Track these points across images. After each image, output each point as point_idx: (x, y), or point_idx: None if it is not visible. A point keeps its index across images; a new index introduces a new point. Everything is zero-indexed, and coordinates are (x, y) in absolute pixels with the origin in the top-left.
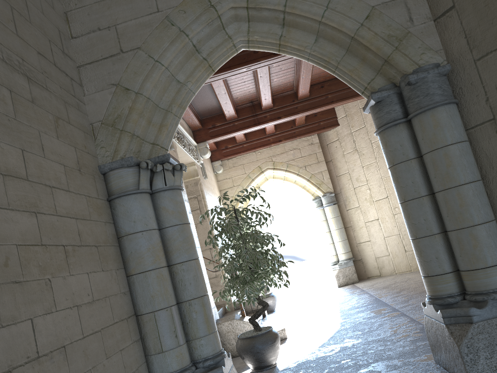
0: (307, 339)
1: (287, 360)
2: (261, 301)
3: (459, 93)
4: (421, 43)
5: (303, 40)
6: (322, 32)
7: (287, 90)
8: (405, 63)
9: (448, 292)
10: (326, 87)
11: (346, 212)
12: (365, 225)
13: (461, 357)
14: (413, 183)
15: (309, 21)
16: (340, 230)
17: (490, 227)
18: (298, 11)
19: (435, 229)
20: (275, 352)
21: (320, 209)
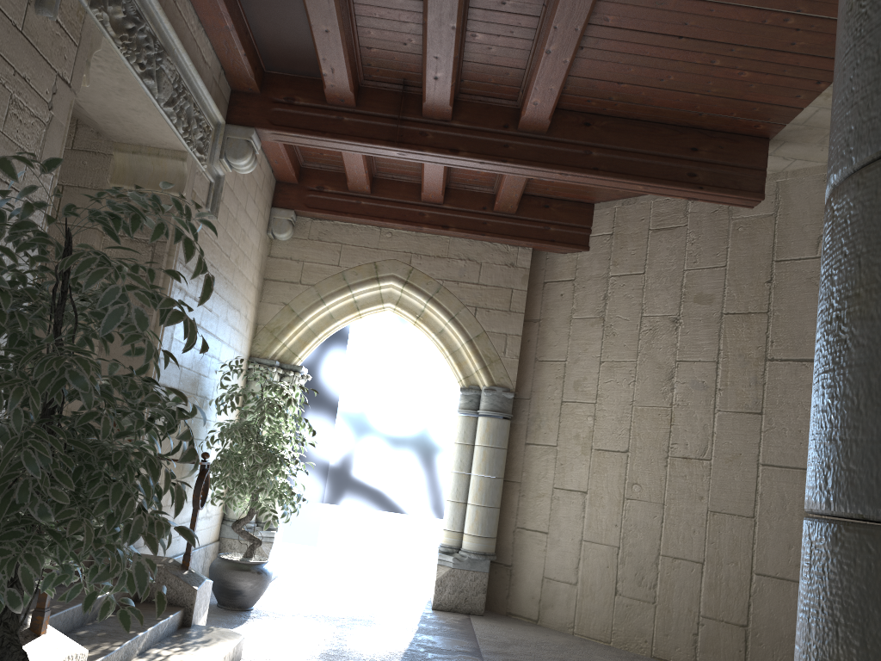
0: None
1: None
2: (6, 641)
3: None
4: None
5: None
6: None
7: (502, 92)
8: None
9: None
10: (597, 130)
11: (523, 448)
12: (551, 493)
13: None
14: None
15: None
16: (491, 483)
17: None
18: None
19: None
20: None
21: (470, 416)
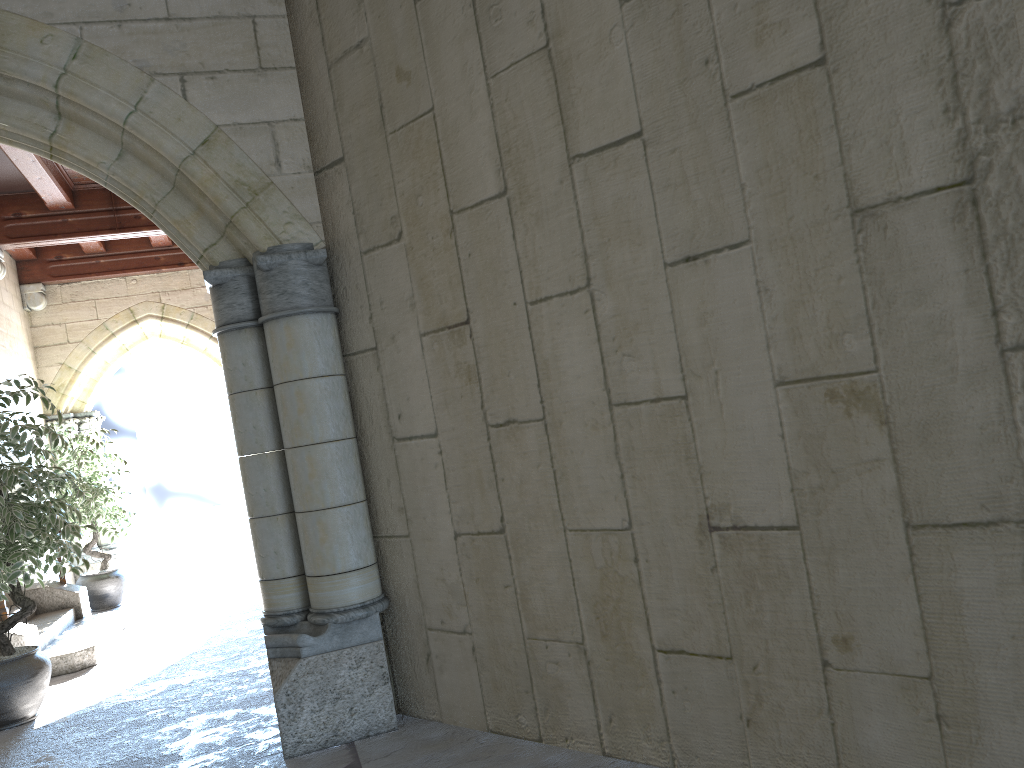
0: (129, 669)
1: (62, 709)
2: (22, 598)
3: (343, 295)
4: (289, 205)
5: (96, 149)
6: (128, 145)
7: None
8: (257, 233)
9: (286, 607)
10: None
11: None
12: None
13: (276, 709)
14: (255, 429)
15: (105, 123)
16: None
17: (350, 513)
18: (82, 102)
19: (279, 506)
20: (35, 695)
21: None
